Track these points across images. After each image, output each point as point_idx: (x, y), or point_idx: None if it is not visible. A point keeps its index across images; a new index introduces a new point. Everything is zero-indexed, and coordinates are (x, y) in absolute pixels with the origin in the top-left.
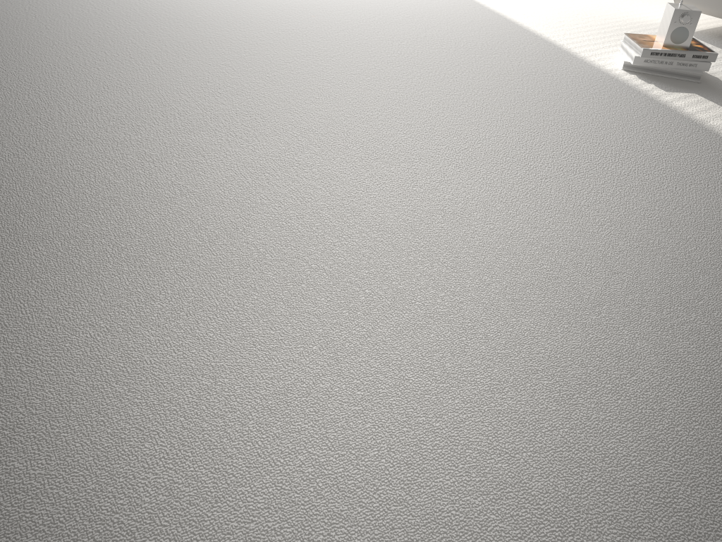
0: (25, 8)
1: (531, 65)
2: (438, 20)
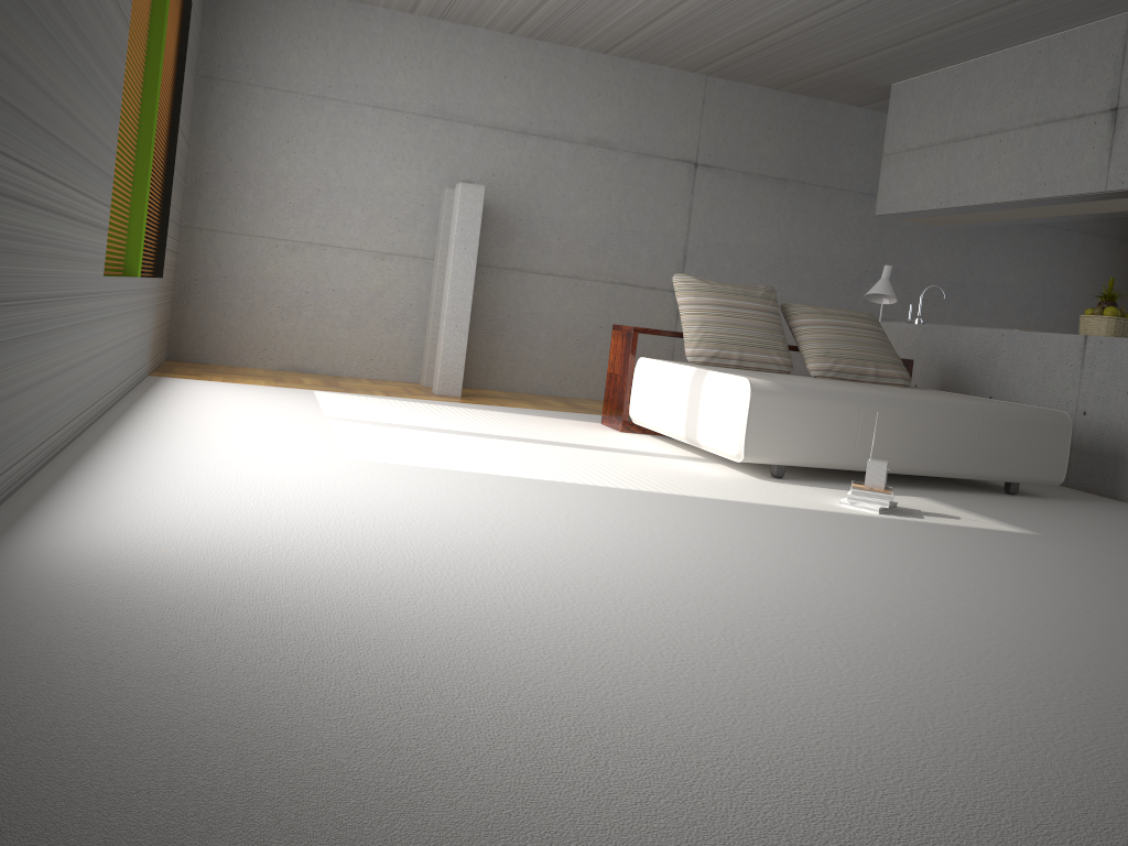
0: (779, 641)
1: (886, 527)
2: (755, 517)
